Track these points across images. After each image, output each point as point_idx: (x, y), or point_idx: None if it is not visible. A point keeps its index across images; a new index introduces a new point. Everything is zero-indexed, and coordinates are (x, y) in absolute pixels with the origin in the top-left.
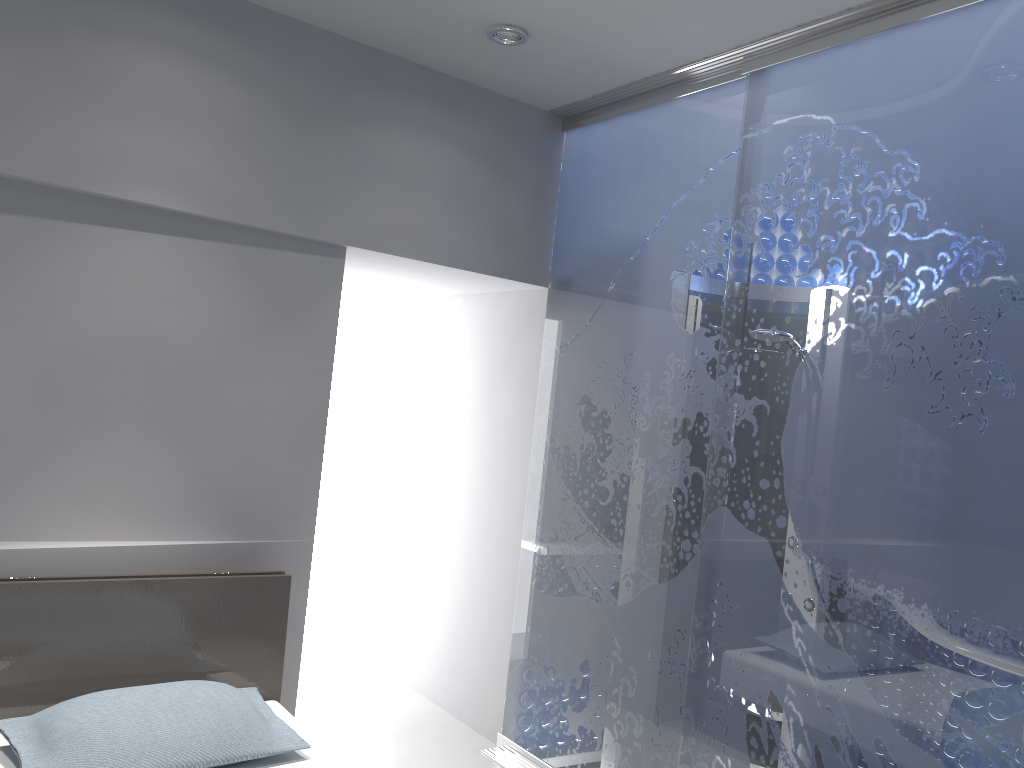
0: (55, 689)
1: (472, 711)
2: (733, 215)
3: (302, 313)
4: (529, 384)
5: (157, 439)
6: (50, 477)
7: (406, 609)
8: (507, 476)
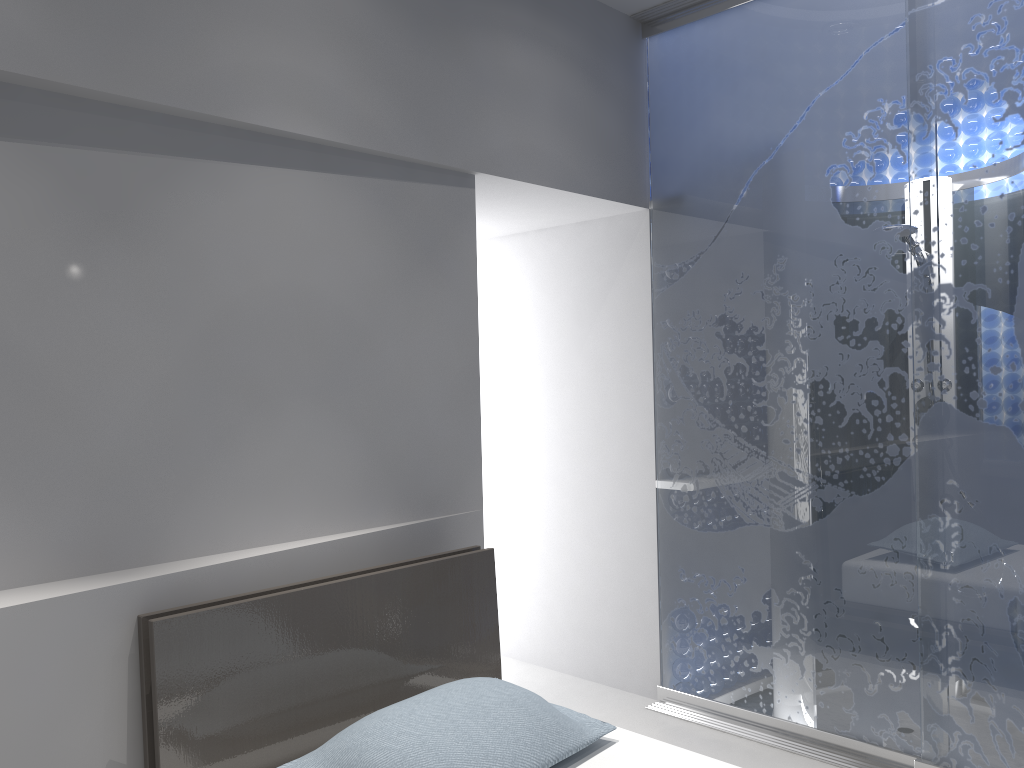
0: (295, 722)
1: (613, 670)
2: (908, 96)
3: (443, 253)
4: (637, 315)
5: (325, 414)
6: (225, 474)
7: (498, 579)
8: (621, 417)
